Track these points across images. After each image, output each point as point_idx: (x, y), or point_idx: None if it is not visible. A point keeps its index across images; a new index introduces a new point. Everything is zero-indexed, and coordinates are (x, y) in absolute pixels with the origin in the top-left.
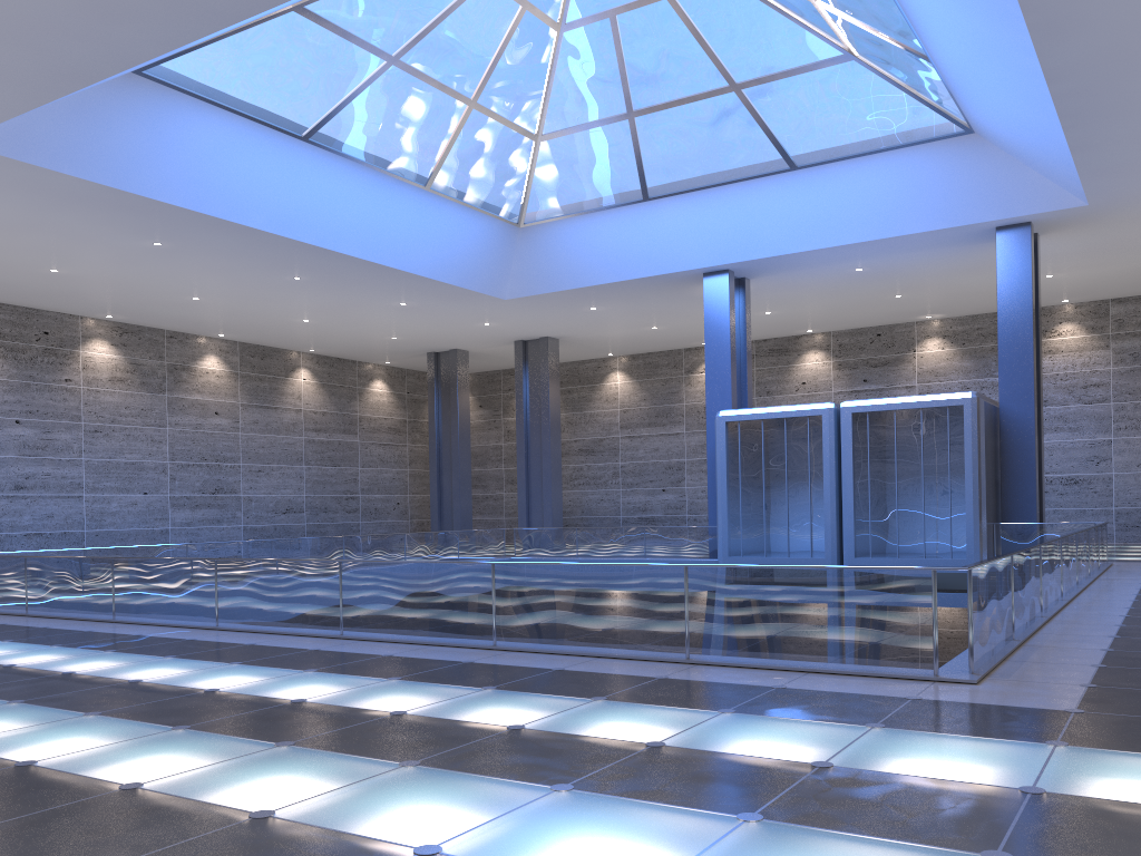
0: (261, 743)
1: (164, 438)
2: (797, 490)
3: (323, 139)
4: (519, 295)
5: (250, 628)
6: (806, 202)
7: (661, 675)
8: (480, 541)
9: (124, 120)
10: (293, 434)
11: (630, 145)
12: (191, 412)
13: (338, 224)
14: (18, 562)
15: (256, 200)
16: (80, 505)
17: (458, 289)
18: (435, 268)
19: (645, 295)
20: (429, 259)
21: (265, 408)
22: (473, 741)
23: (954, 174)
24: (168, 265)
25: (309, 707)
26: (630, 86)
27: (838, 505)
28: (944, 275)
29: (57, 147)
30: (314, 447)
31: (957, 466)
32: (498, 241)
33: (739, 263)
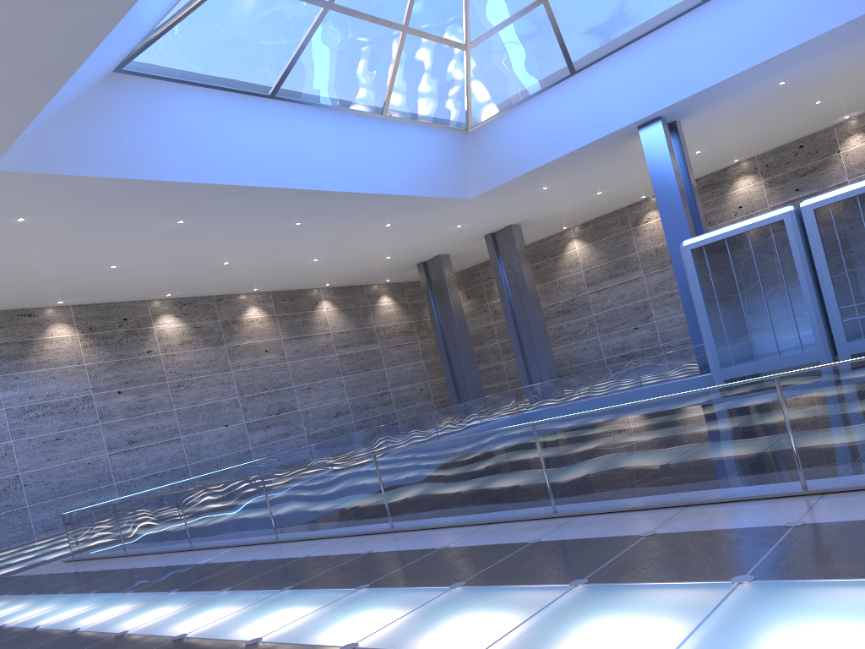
0: None
1: (231, 379)
2: (774, 294)
3: (287, 93)
4: (481, 192)
5: (306, 535)
6: (723, 29)
7: (793, 521)
8: (495, 404)
9: (119, 117)
10: (328, 353)
11: (549, 27)
12: (246, 355)
13: (318, 166)
14: (109, 510)
15: (246, 161)
16: (180, 445)
17: (429, 199)
18: (406, 185)
19: (588, 163)
20: (399, 178)
21: (302, 338)
22: None
23: None
24: (196, 239)
25: None
26: None
27: (818, 298)
28: (863, 68)
29: (72, 154)
30: (347, 360)
31: None
32: (453, 149)
33: (669, 107)
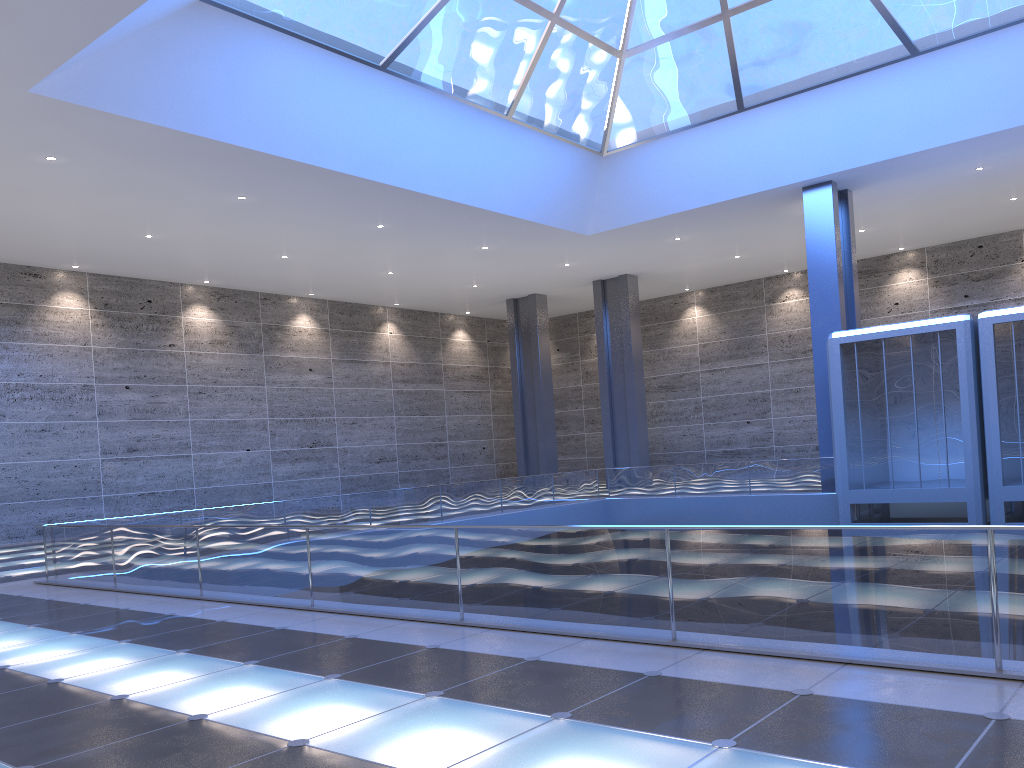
0: None
1: (263, 396)
2: (928, 414)
3: (401, 68)
4: (602, 230)
5: (350, 608)
6: (927, 92)
7: (993, 712)
8: (574, 483)
9: (196, 57)
10: (383, 386)
11: (724, 50)
12: (286, 370)
13: (419, 162)
14: (104, 532)
15: (336, 139)
16: (189, 464)
17: (541, 226)
18: (517, 205)
19: (734, 219)
20: (512, 195)
21: (355, 362)
22: None
23: None
24: (255, 222)
25: None
26: None
27: (979, 428)
28: None
29: (130, 91)
30: (403, 398)
31: None
32: (581, 172)
33: (844, 172)
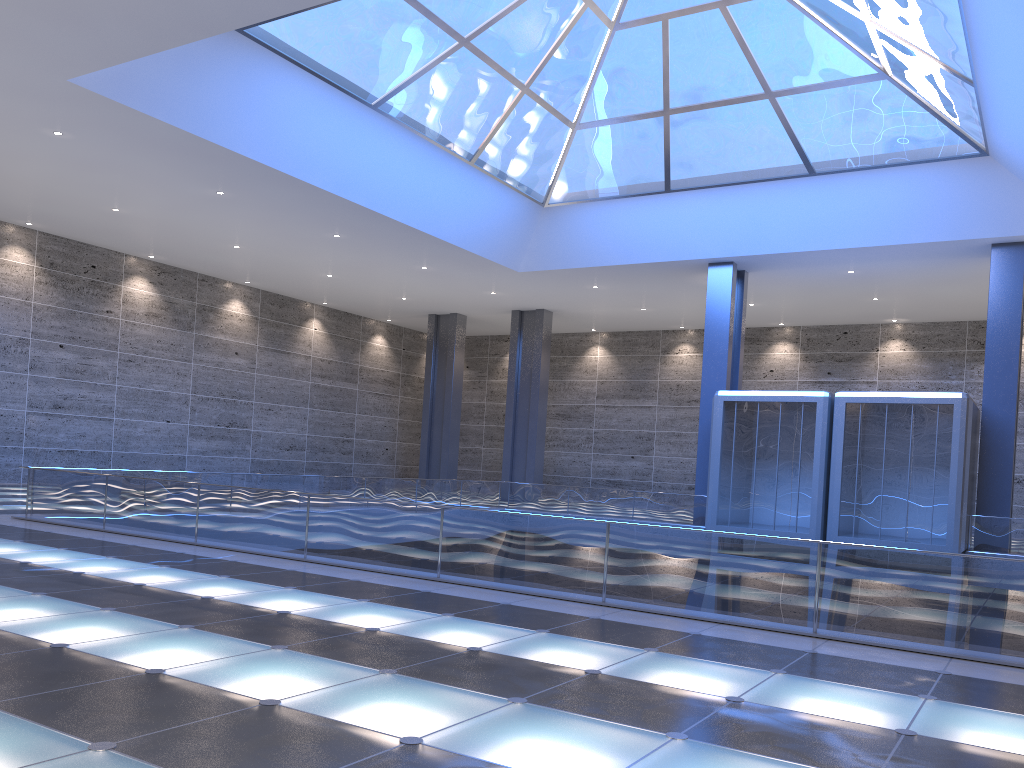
0: (492, 698)
1: (188, 372)
2: (787, 470)
3: (390, 109)
4: (533, 269)
5: (340, 562)
6: (818, 206)
7: (808, 649)
8: (479, 491)
9: (219, 74)
10: (301, 378)
11: (661, 140)
12: (214, 351)
13: (388, 189)
14: (99, 479)
15: (322, 160)
16: (110, 427)
17: (480, 258)
18: (464, 237)
19: (647, 279)
20: (461, 228)
21: (279, 352)
22: (710, 713)
23: (963, 192)
24: (223, 214)
25: (493, 657)
26: (670, 85)
27: (825, 486)
28: (924, 284)
29: (155, 94)
30: (319, 392)
31: (943, 460)
32: (523, 218)
33: (744, 257)
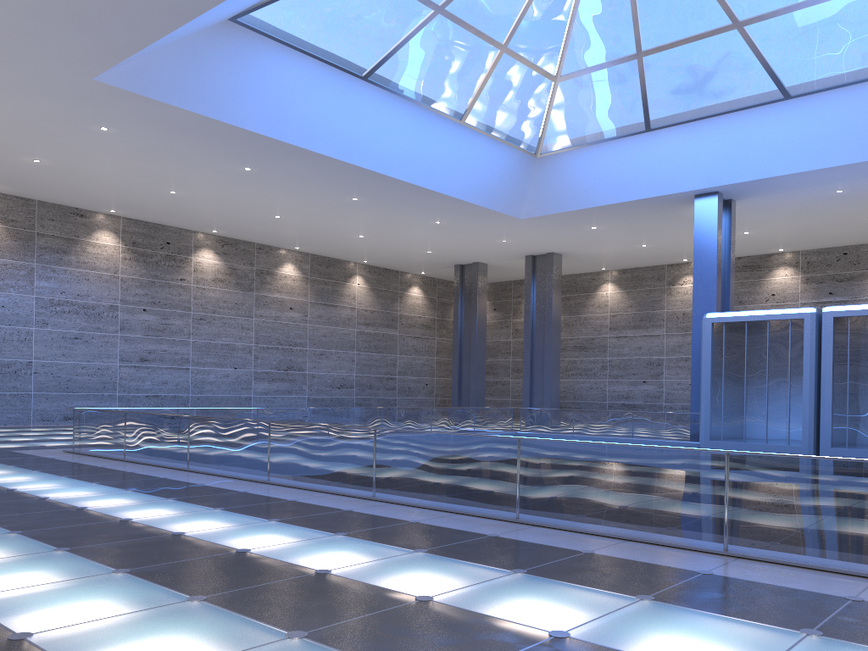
0: (271, 631)
1: (251, 326)
2: (777, 385)
3: (379, 79)
4: (533, 215)
5: (295, 484)
6: (796, 128)
7: (704, 570)
8: (492, 417)
9: (221, 61)
10: (348, 326)
11: (637, 82)
12: (271, 307)
13: (388, 152)
14: (120, 416)
15: (324, 130)
16: (187, 375)
17: (483, 209)
18: (465, 190)
19: (640, 216)
20: (461, 183)
21: (328, 306)
22: None
23: None
24: (256, 188)
25: (332, 581)
26: (640, 29)
27: (816, 399)
28: None
29: (169, 84)
30: (364, 337)
31: None
32: (518, 169)
33: (728, 185)
